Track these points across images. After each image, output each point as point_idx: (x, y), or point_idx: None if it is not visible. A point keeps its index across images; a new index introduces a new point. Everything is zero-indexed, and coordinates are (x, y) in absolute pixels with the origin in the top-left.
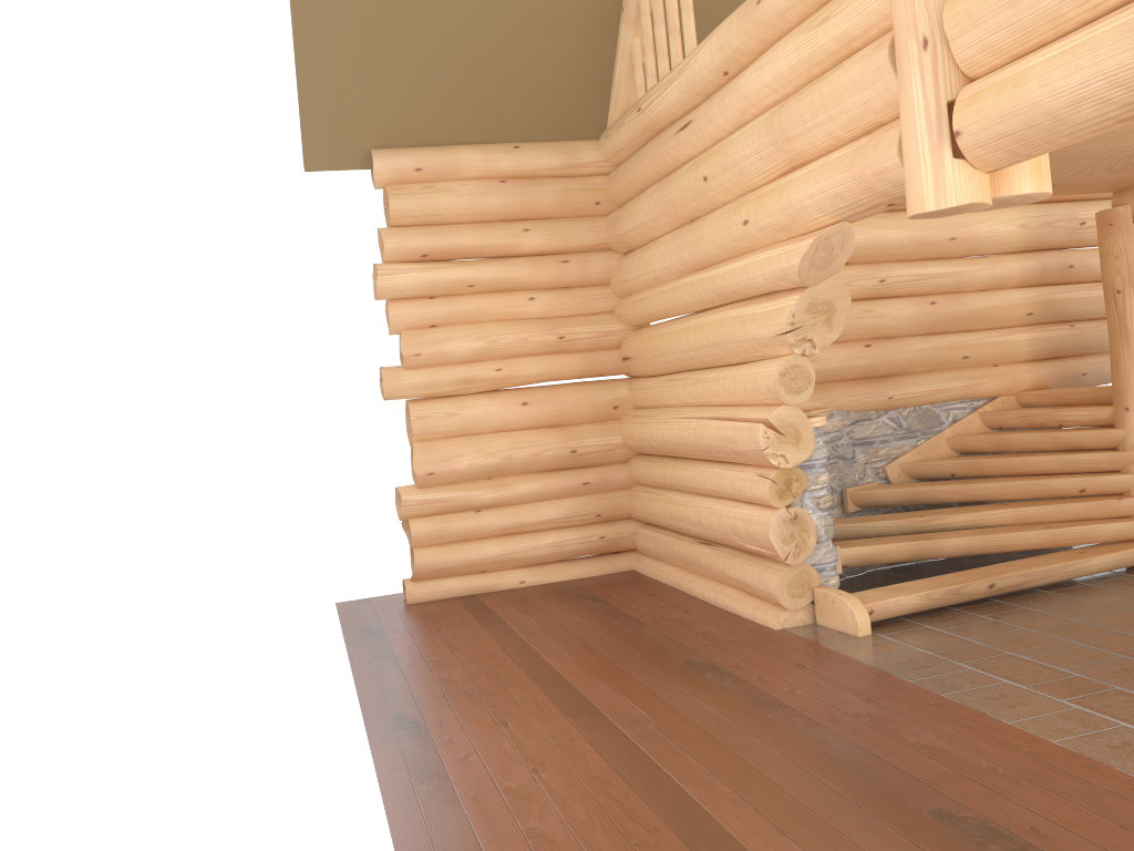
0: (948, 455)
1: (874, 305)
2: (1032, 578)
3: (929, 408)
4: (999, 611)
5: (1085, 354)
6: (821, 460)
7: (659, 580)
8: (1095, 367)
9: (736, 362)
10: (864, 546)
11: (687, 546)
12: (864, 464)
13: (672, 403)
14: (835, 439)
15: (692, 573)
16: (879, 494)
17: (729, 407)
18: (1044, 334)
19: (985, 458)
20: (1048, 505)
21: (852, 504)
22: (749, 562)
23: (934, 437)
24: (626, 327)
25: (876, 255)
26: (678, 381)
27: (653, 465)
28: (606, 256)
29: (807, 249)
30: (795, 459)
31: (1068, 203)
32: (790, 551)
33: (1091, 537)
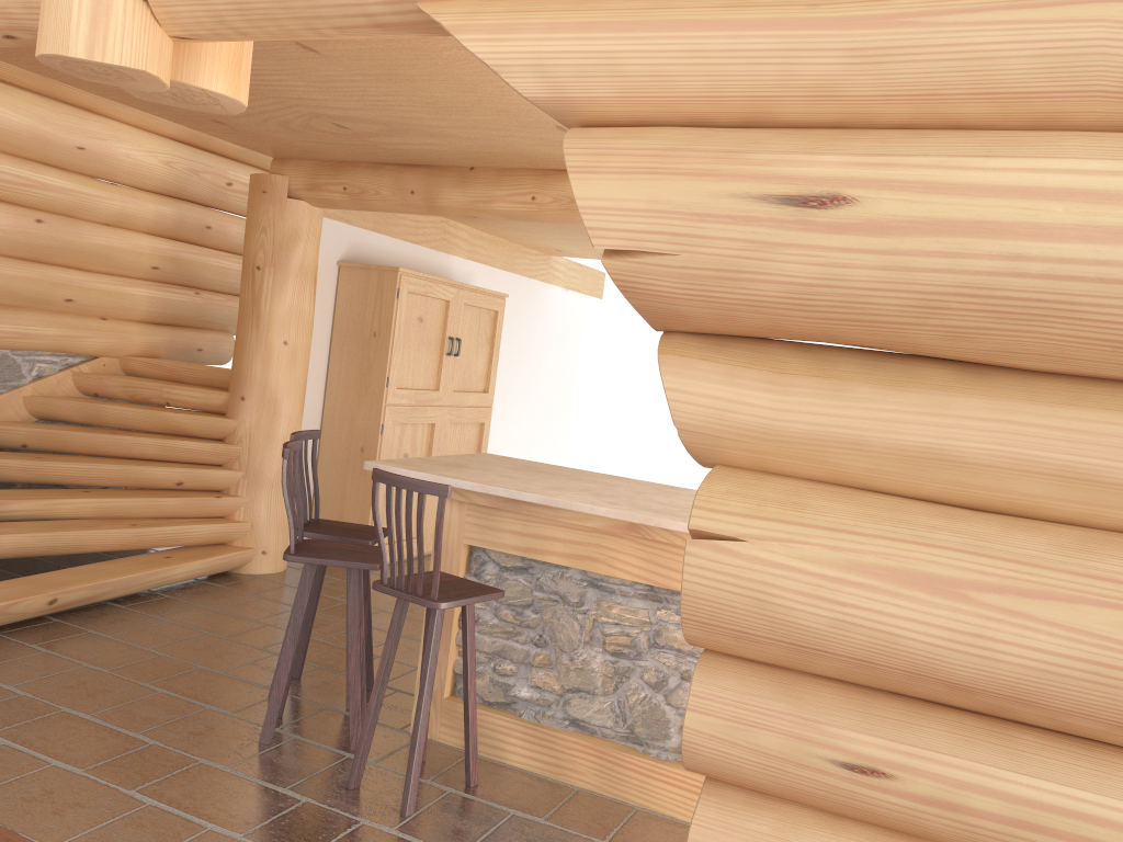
0: (23, 420)
1: None
2: (107, 591)
3: (9, 355)
4: (58, 636)
5: (205, 328)
6: None
7: None
8: (213, 344)
9: None
10: None
11: None
12: None
13: None
14: None
15: None
16: None
17: None
18: (168, 295)
19: (71, 430)
20: (139, 498)
21: None
22: None
23: (8, 393)
24: None
25: None
26: None
27: None
28: None
29: None
30: None
31: (219, 156)
32: None
33: (181, 540)
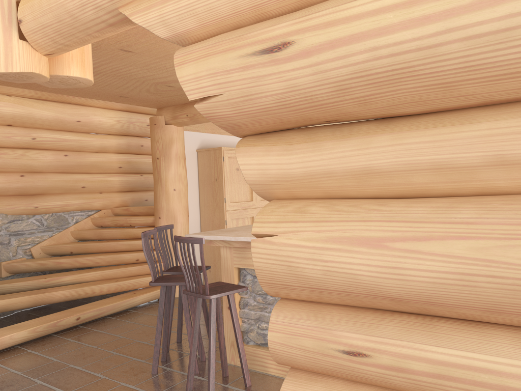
0: (72, 241)
1: (28, 152)
2: (104, 311)
3: (62, 214)
4: (80, 334)
5: (148, 190)
6: None
7: None
8: (152, 197)
9: None
10: None
11: None
12: (17, 247)
13: None
14: None
15: None
16: (23, 265)
17: None
18: (127, 178)
19: (90, 243)
20: (119, 268)
21: (5, 272)
22: None
23: (63, 231)
24: None
25: (31, 123)
26: None
27: None
28: None
29: None
30: None
31: (142, 114)
32: None
33: (139, 285)
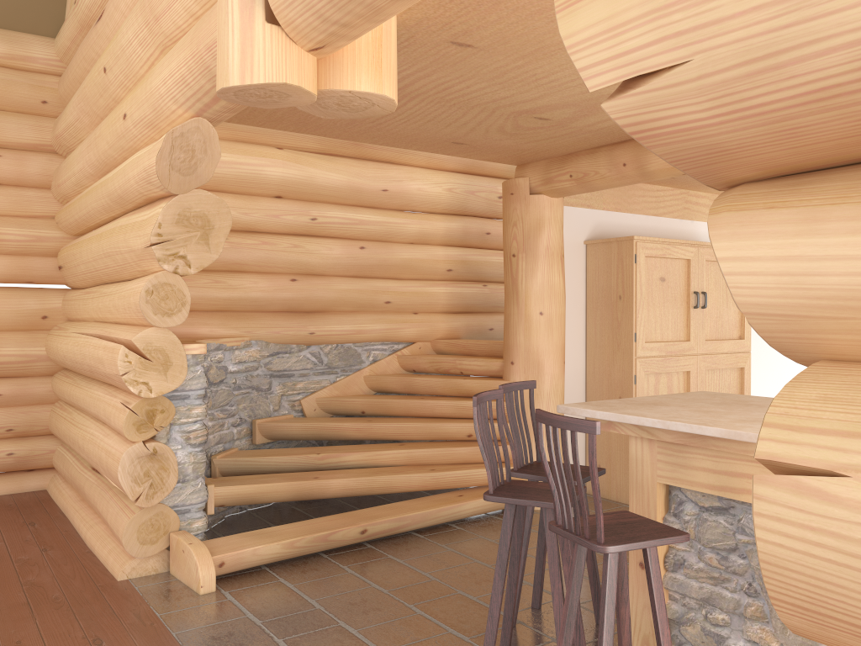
0: (365, 393)
1: (304, 241)
2: (407, 523)
3: (351, 346)
4: (364, 560)
5: (495, 311)
6: (197, 391)
7: (58, 504)
8: (501, 324)
9: (130, 277)
10: (242, 485)
11: (81, 472)
12: (280, 396)
13: (86, 317)
14: (250, 369)
15: (83, 501)
16: (288, 428)
17: (118, 325)
18: (461, 289)
19: (392, 398)
20: (437, 448)
21: (261, 436)
22: (115, 498)
23: (353, 374)
24: (65, 235)
25: (310, 193)
26: (90, 294)
27: (66, 382)
28: (48, 158)
29: (162, 146)
30: (161, 388)
31: (491, 178)
32: (142, 491)
33: (470, 481)
